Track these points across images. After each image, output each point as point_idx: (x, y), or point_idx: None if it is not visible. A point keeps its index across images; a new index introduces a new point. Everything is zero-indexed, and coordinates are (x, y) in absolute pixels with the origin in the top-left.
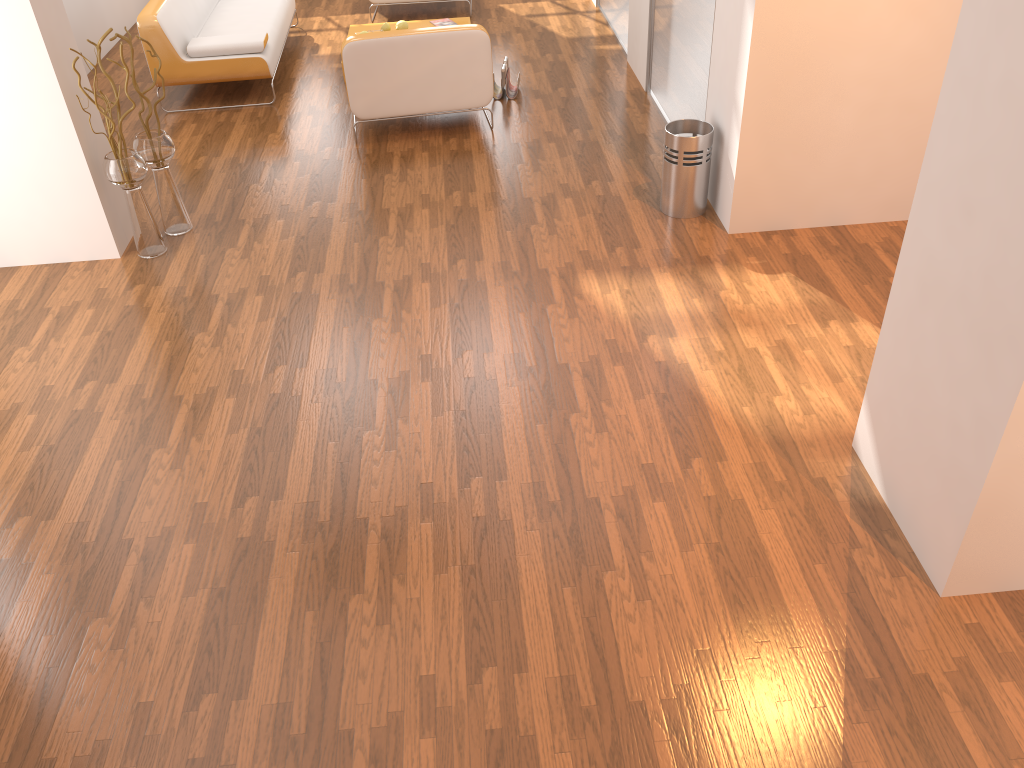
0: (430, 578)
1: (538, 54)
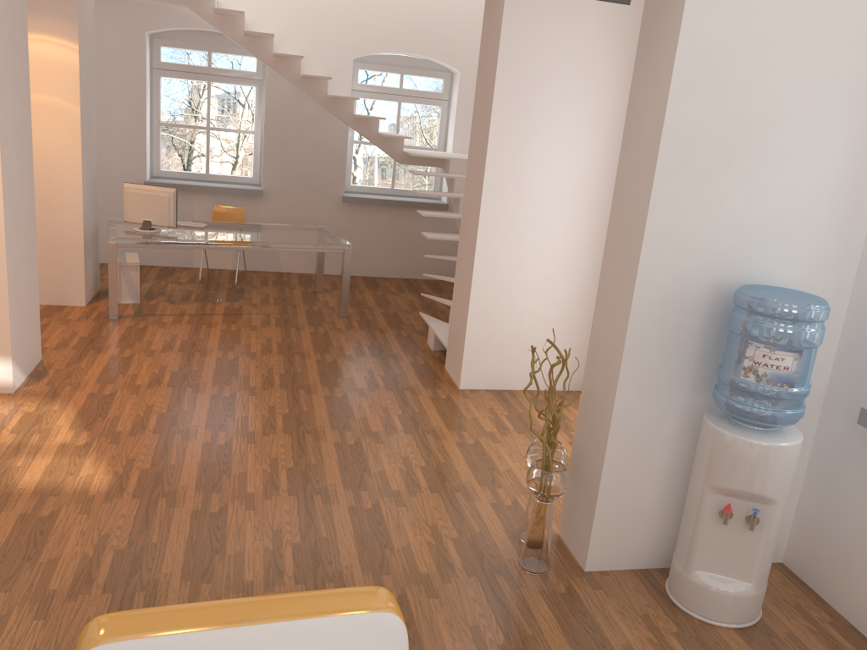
0: (251, 374)
1: None
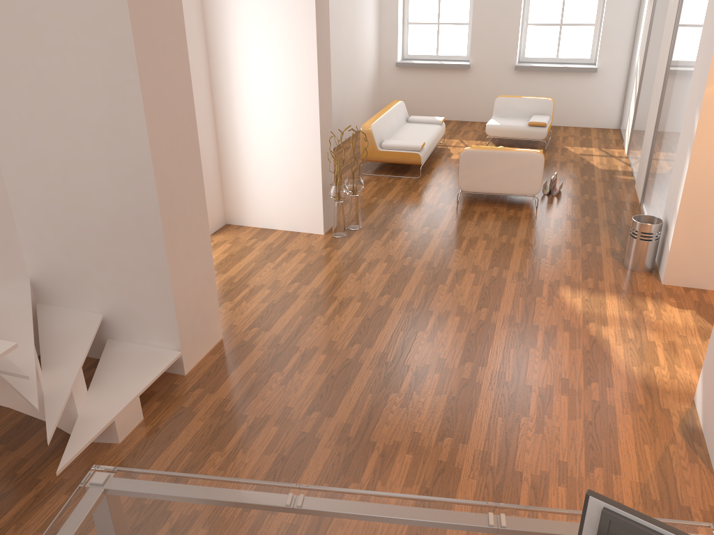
0: (431, 396)
1: (579, 175)
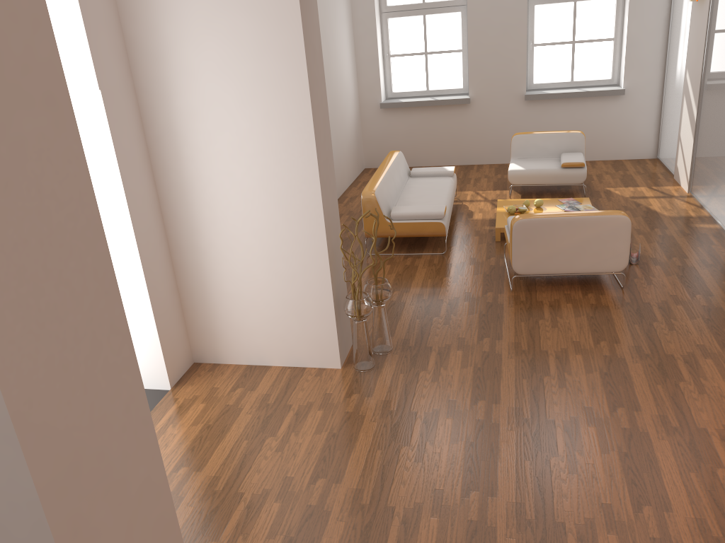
0: None
1: (647, 228)
